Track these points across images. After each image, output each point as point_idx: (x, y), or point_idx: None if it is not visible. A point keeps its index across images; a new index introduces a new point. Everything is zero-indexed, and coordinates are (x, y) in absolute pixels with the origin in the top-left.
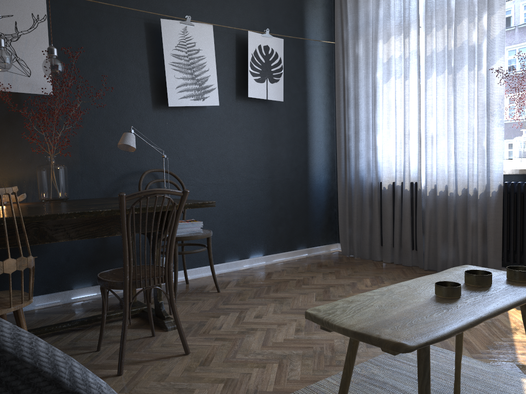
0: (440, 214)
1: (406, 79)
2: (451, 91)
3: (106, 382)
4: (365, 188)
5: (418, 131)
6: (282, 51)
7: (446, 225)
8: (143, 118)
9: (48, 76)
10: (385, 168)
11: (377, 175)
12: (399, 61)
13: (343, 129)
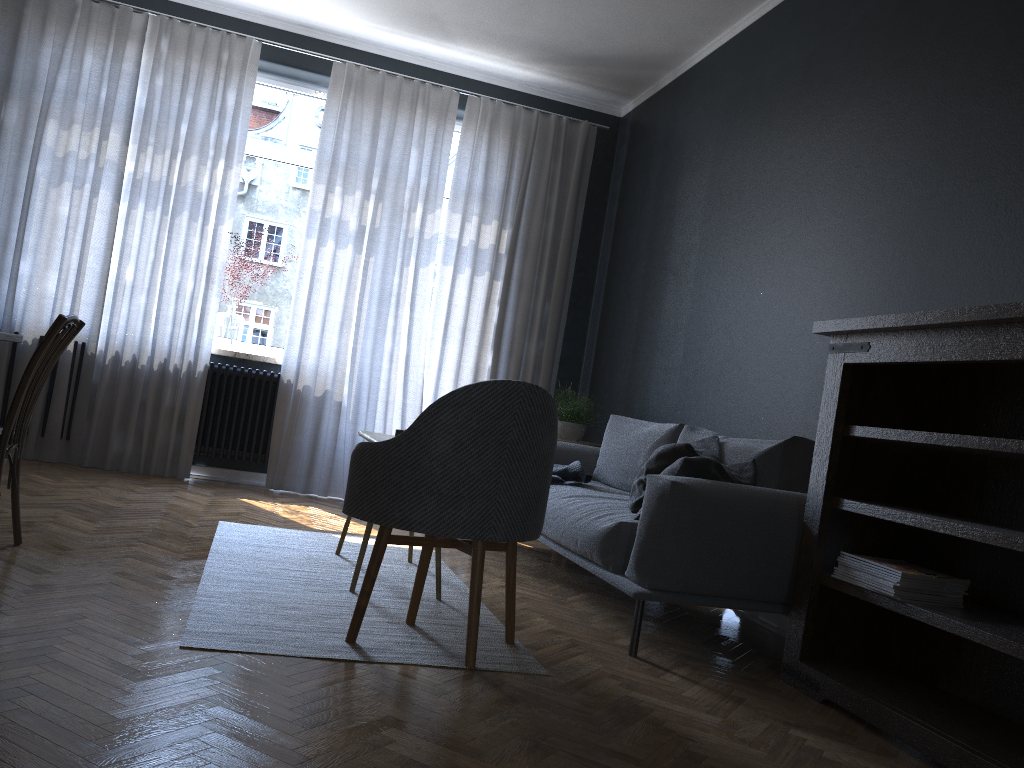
0: (123, 391)
1: (95, 196)
2: (164, 236)
3: None
4: None
5: (104, 273)
6: None
7: (126, 407)
8: None
9: None
10: (33, 312)
11: (12, 320)
12: (85, 165)
13: None
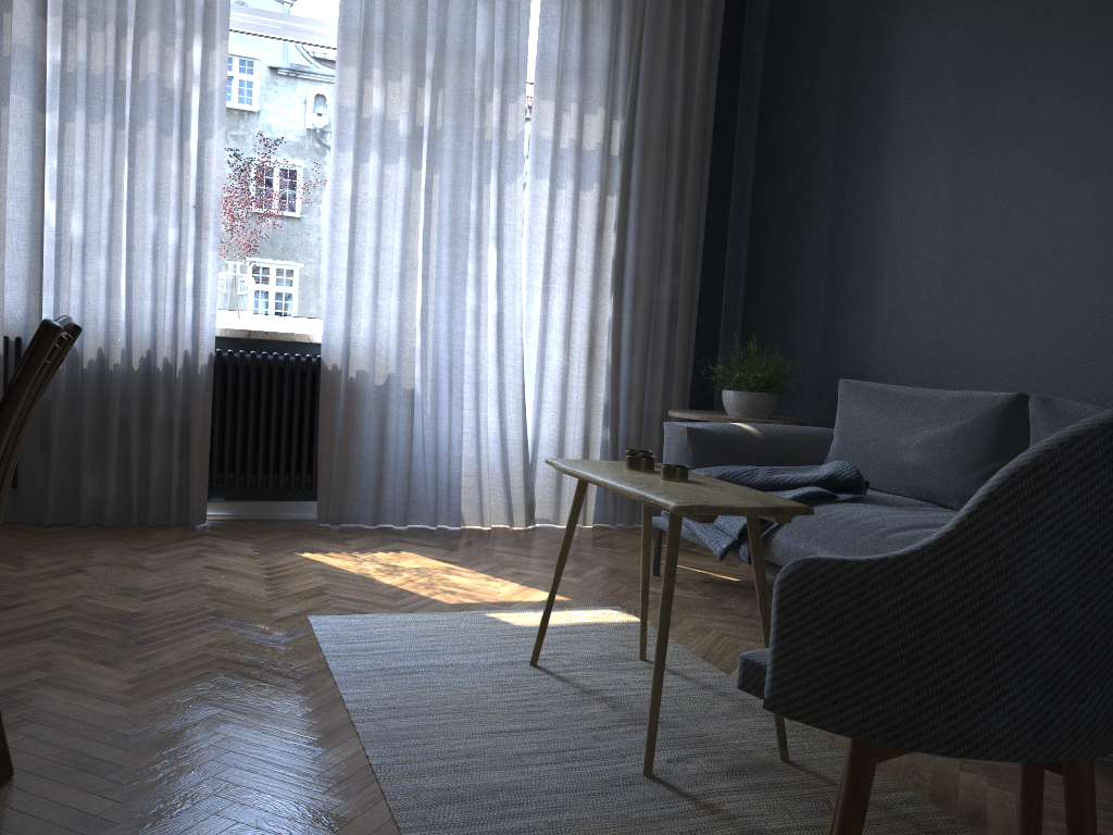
0: (91, 406)
1: (4, 104)
2: (124, 162)
3: None
4: None
5: (36, 226)
6: None
7: (98, 429)
8: None
9: None
10: None
11: None
12: None
13: None
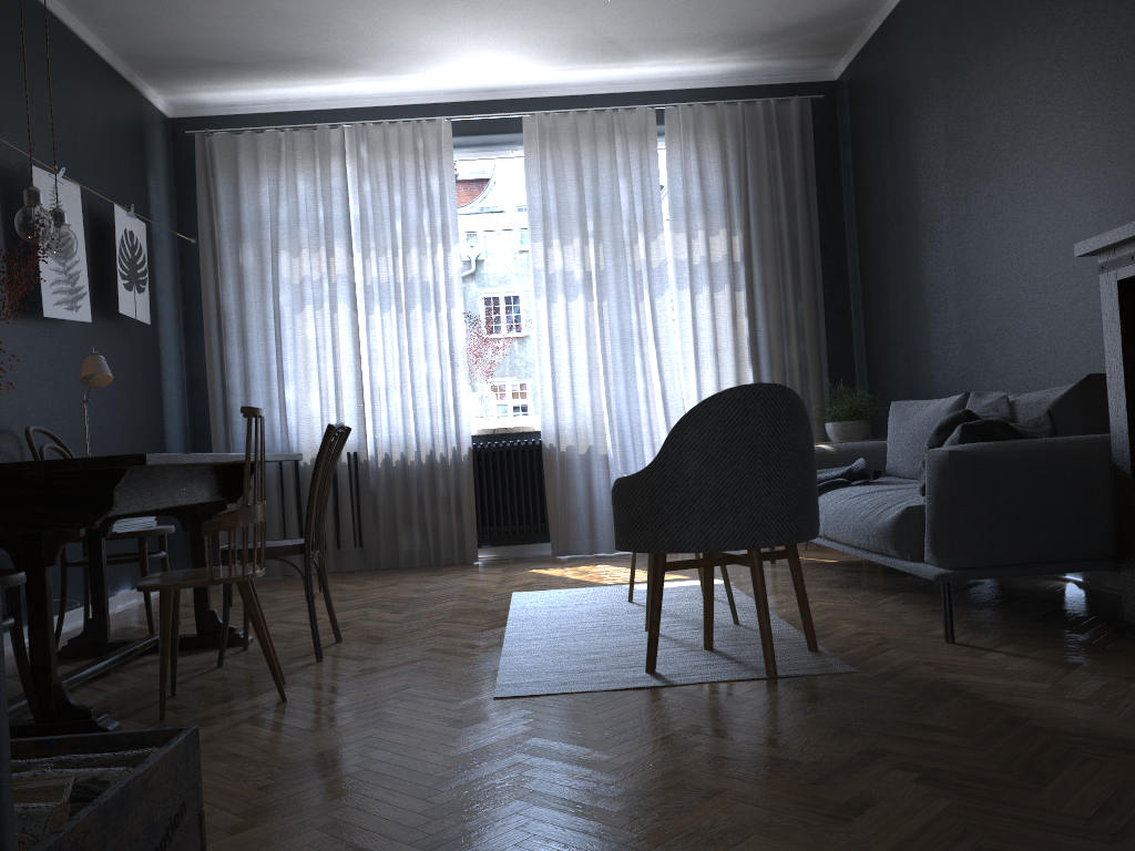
0: (399, 490)
1: (335, 311)
2: (404, 333)
3: (326, 664)
4: (271, 467)
5: (358, 382)
6: (145, 243)
7: (405, 504)
8: (2, 333)
9: (57, 255)
10: (306, 434)
11: (289, 446)
12: (320, 285)
13: (220, 376)
